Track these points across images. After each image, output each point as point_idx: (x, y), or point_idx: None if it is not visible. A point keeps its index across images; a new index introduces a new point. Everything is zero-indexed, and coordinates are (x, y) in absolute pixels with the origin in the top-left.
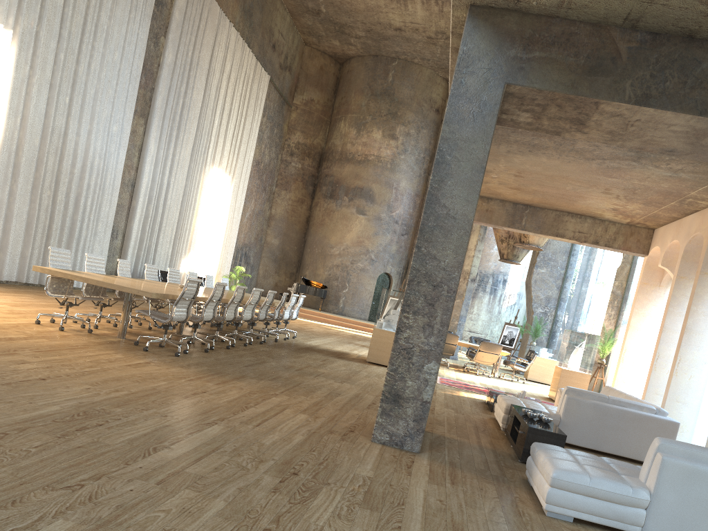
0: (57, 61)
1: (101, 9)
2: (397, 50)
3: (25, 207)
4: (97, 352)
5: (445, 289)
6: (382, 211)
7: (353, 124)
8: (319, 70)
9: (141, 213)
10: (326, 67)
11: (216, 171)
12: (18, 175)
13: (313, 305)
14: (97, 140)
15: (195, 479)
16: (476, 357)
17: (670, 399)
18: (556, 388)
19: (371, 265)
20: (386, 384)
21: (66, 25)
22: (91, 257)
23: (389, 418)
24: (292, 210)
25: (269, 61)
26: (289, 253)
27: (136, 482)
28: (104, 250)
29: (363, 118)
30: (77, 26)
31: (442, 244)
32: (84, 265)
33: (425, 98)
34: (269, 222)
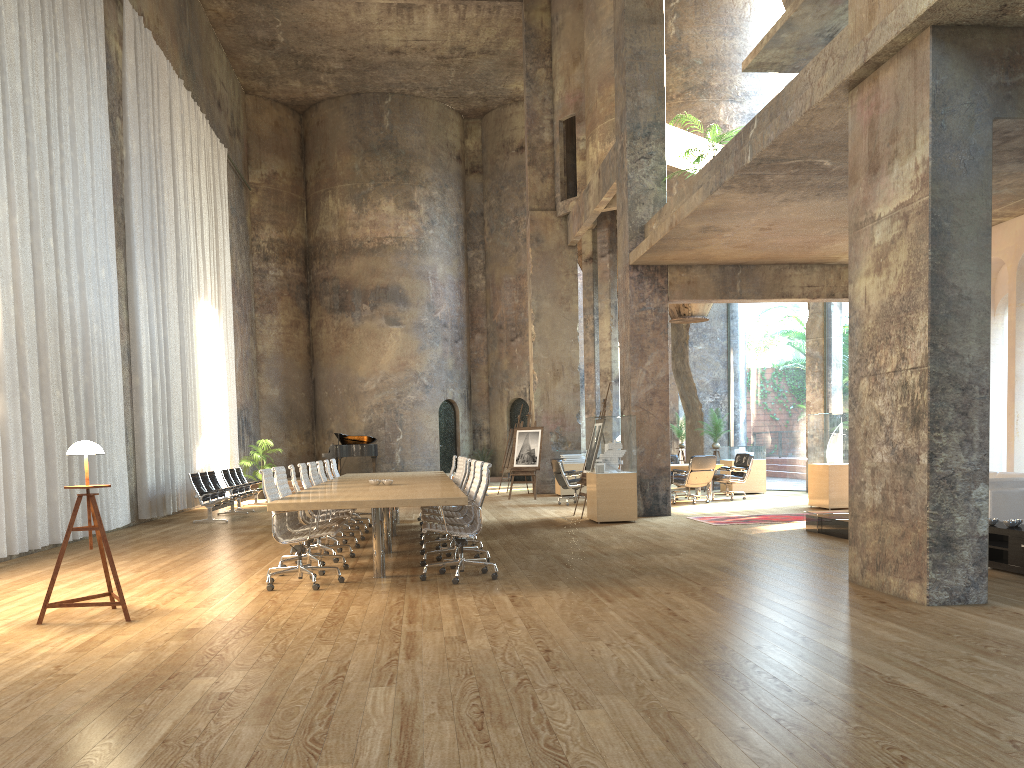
0: (32, 184)
1: (60, 90)
2: (390, 81)
3: (41, 425)
4: (443, 602)
5: (976, 390)
6: (422, 314)
7: (349, 198)
8: (275, 128)
9: (148, 394)
10: (283, 121)
11: (203, 307)
12: (26, 376)
13: (357, 470)
14: (90, 295)
15: (1022, 698)
16: (689, 481)
17: (1018, 467)
18: (827, 491)
19: (426, 393)
20: (931, 528)
21: (33, 126)
22: (278, 472)
23: (943, 570)
24: (287, 340)
25: (219, 127)
26: (297, 404)
27: (1019, 720)
28: (124, 463)
29: (361, 187)
30: (40, 124)
31: (961, 334)
32: (109, 493)
33: (441, 143)
34: (258, 366)
